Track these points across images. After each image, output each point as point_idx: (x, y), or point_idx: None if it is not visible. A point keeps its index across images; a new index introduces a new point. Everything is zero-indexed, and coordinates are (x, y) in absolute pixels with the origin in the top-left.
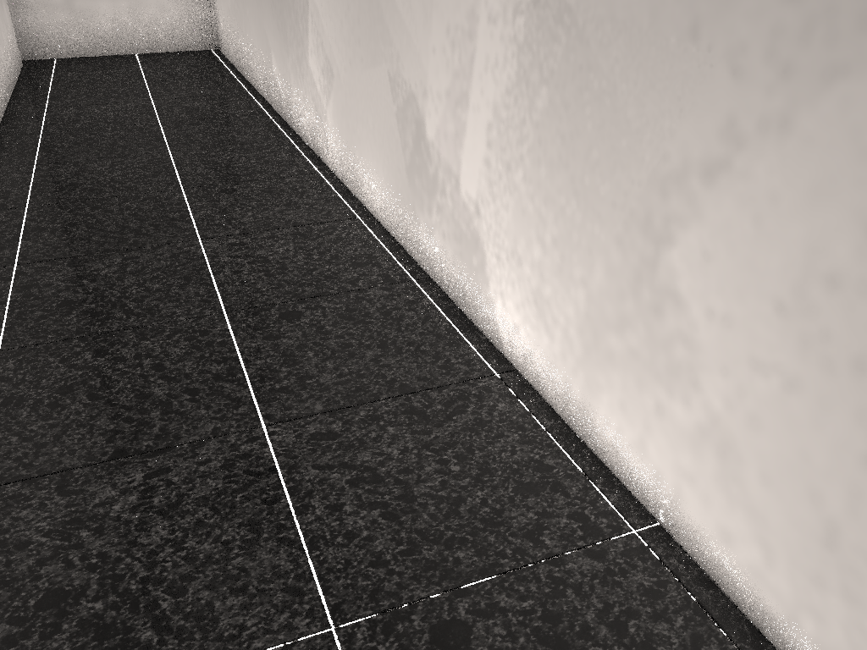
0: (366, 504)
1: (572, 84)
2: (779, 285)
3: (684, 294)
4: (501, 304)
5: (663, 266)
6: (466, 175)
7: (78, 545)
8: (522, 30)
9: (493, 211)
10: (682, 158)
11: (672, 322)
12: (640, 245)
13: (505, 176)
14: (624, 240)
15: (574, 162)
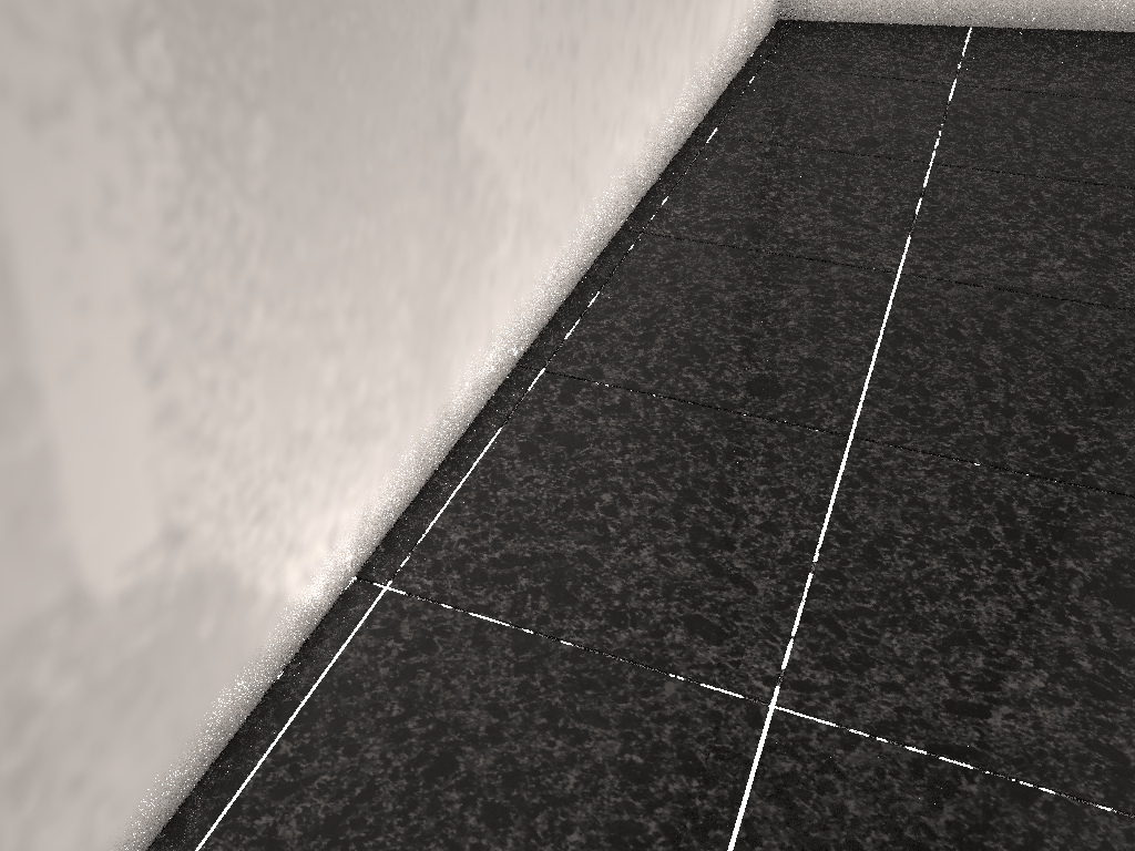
0: (736, 512)
1: (308, 61)
2: (524, 47)
3: (482, 144)
4: (295, 560)
5: (462, 145)
6: (103, 540)
7: (1094, 650)
8: (166, 61)
9: (219, 467)
10: (449, 19)
11: (481, 185)
12: (441, 155)
13: (227, 365)
14: (427, 174)
15: (345, 168)
